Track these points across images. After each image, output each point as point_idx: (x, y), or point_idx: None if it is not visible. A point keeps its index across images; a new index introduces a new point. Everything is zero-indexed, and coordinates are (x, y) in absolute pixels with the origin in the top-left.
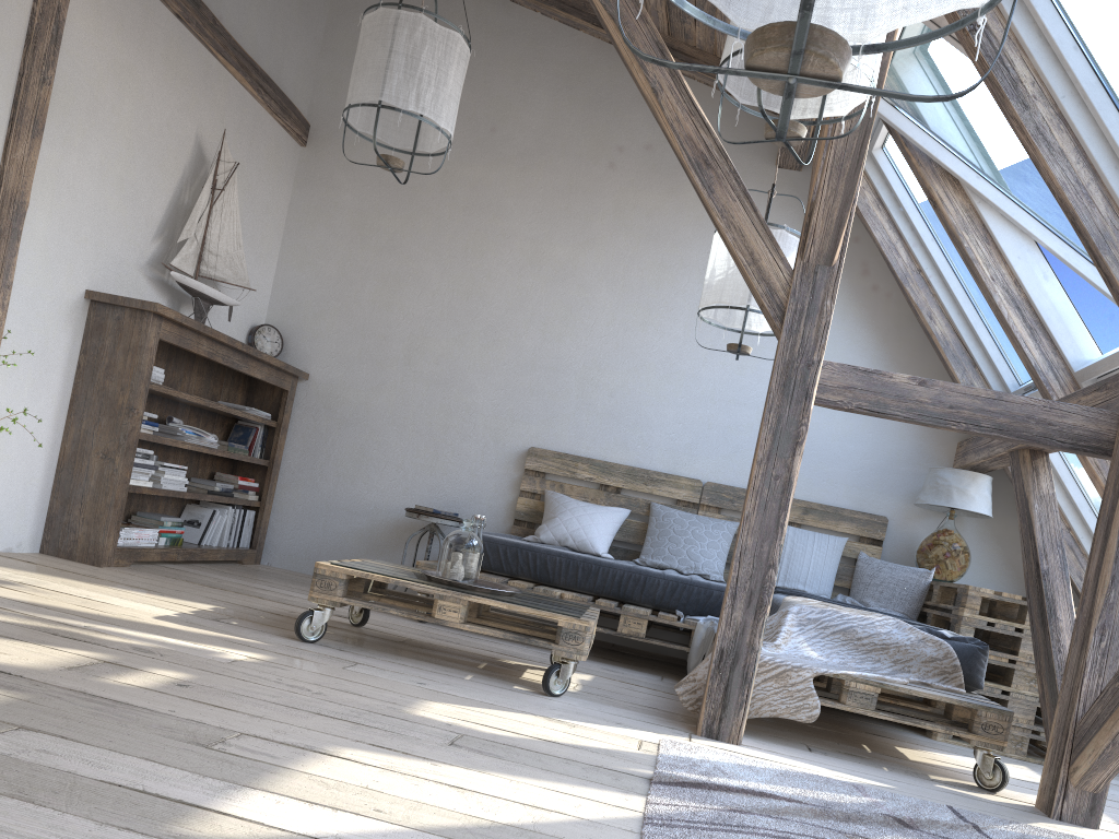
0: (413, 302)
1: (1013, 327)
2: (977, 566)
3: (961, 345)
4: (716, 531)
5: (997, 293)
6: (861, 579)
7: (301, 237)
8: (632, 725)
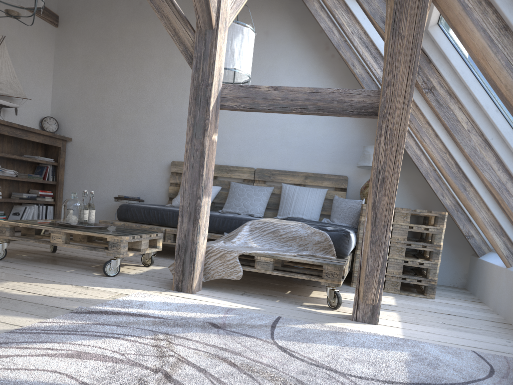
0: (113, 96)
1: (365, 58)
2: (397, 197)
3: (370, 78)
4: (260, 192)
5: (355, 40)
6: (333, 209)
7: (61, 72)
8: (133, 287)
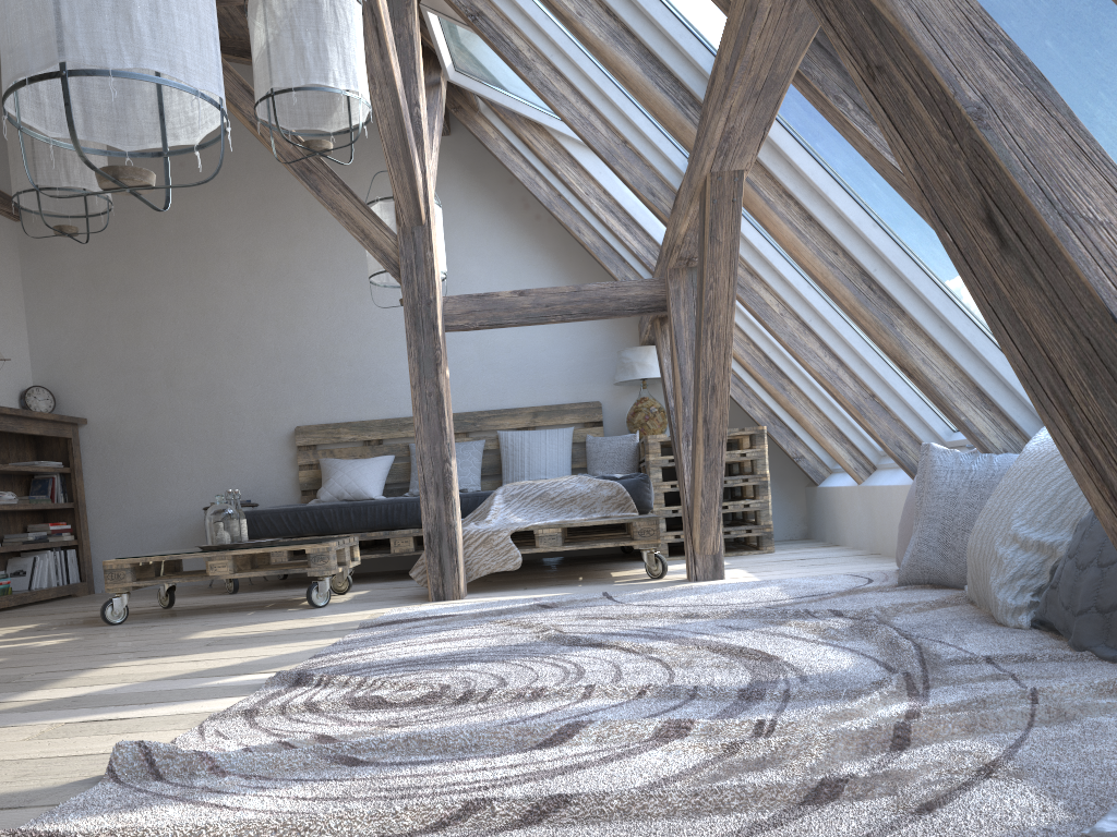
0: (158, 331)
1: (612, 227)
2: None
3: (609, 247)
4: (466, 452)
5: (593, 204)
6: (591, 457)
7: (41, 302)
8: (375, 608)
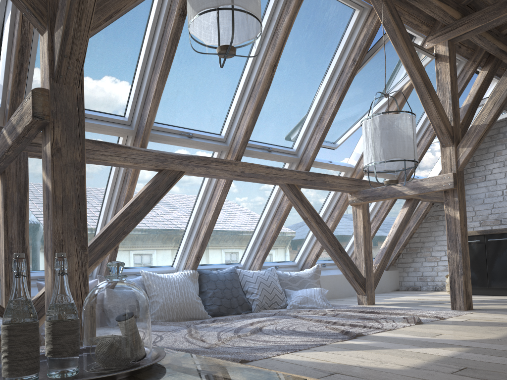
0: None
1: None
2: None
3: None
4: None
5: None
6: None
7: None
8: None
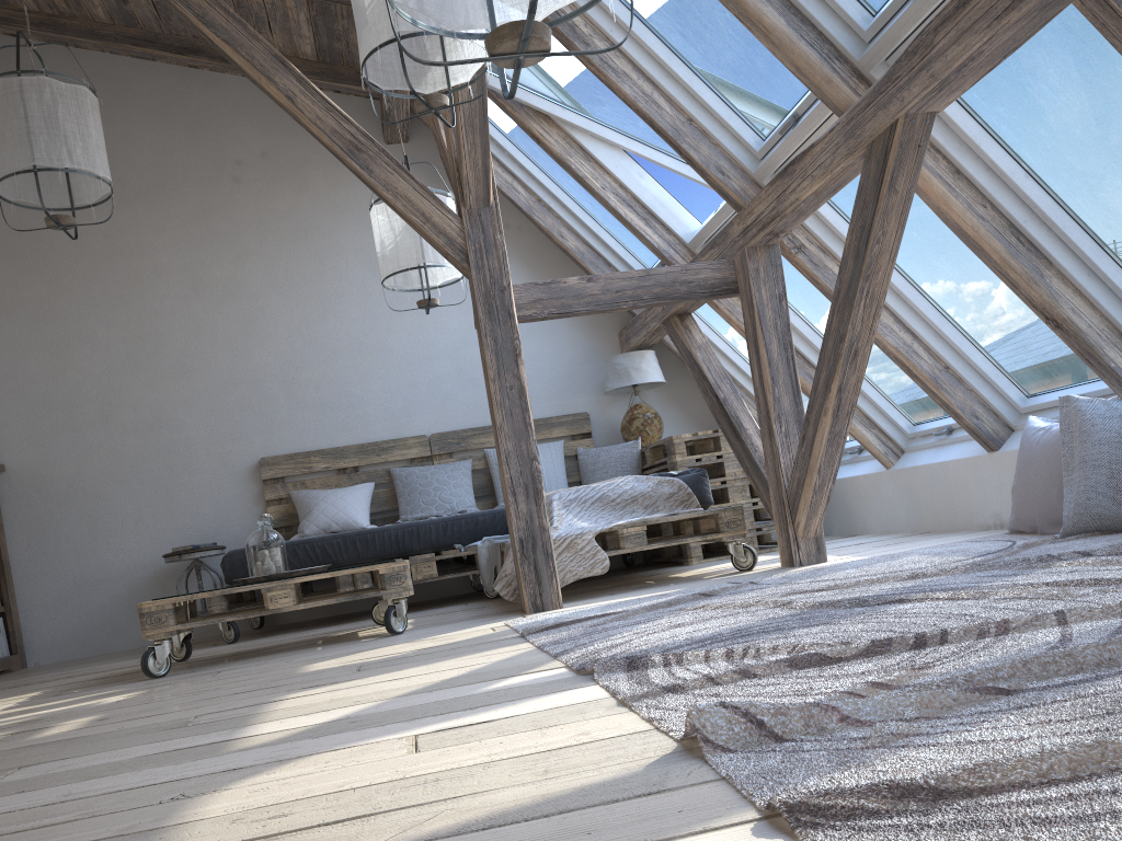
0: (88, 361)
1: (632, 221)
2: (668, 427)
3: (593, 252)
4: (456, 472)
5: (610, 198)
6: (587, 469)
7: None
8: (476, 625)
